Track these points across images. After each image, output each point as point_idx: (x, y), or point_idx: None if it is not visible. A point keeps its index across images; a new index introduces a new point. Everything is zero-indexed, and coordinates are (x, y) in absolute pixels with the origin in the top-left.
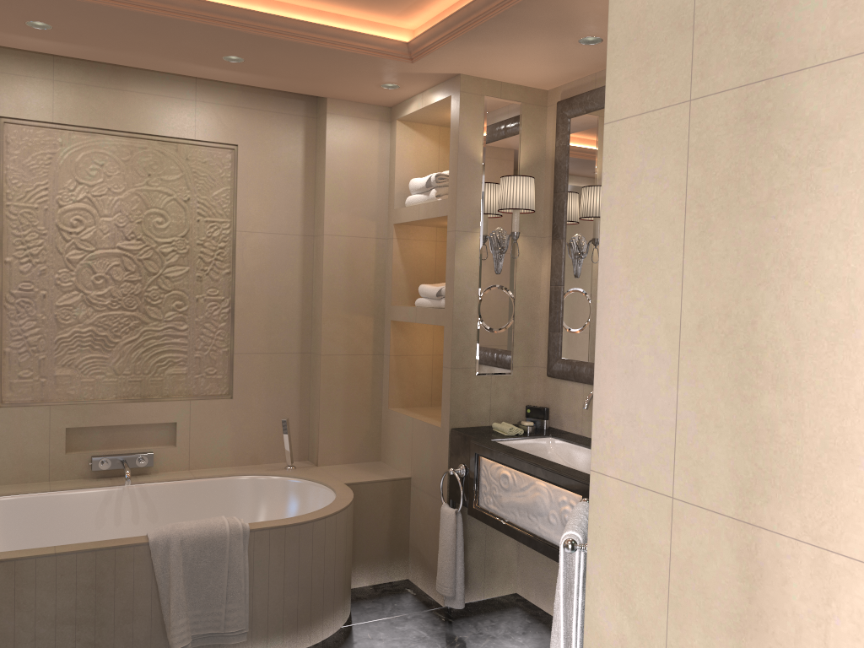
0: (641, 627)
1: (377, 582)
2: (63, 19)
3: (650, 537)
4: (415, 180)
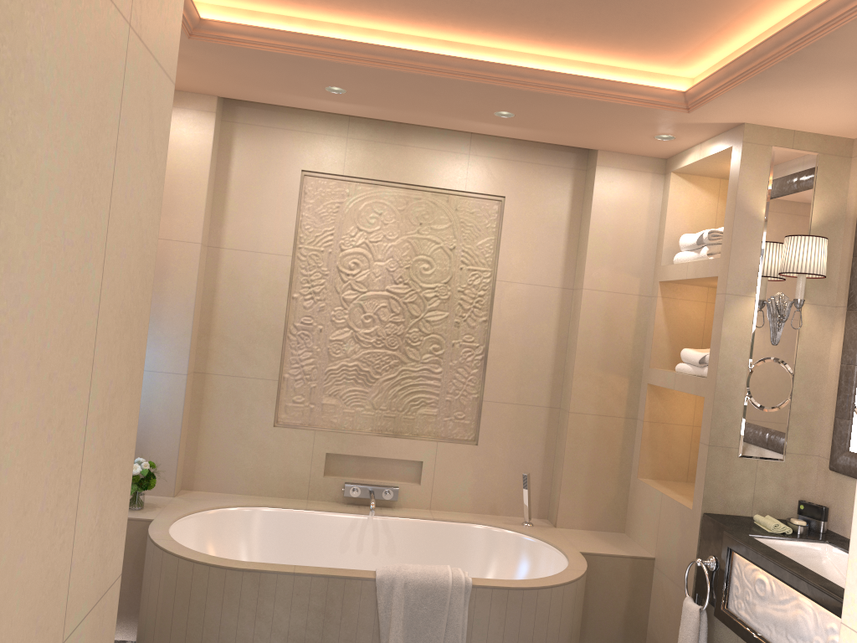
0: None
1: None
2: (354, 84)
3: None
4: (686, 236)
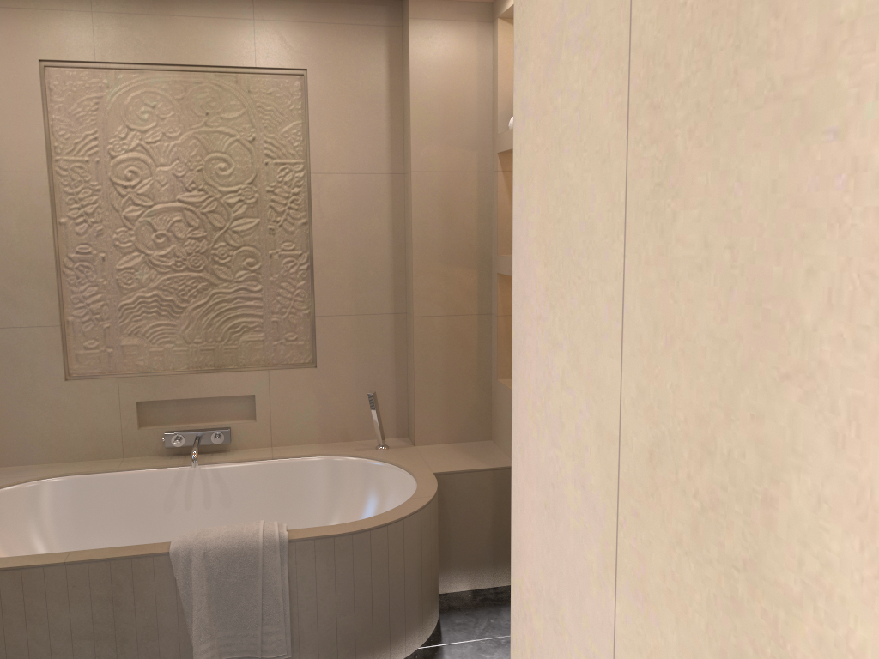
0: None
1: (479, 587)
2: None
3: None
4: None
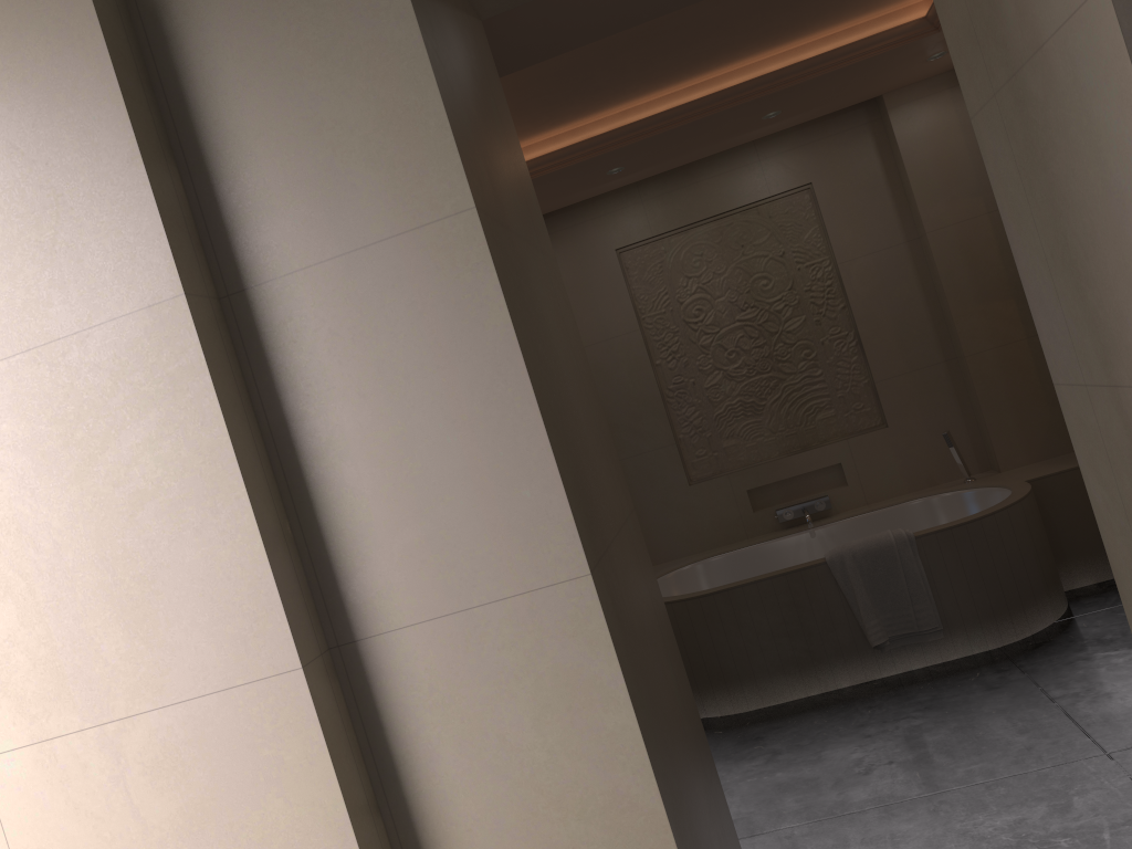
0: (1109, 490)
1: (1102, 579)
2: (629, 159)
3: (1089, 420)
4: None
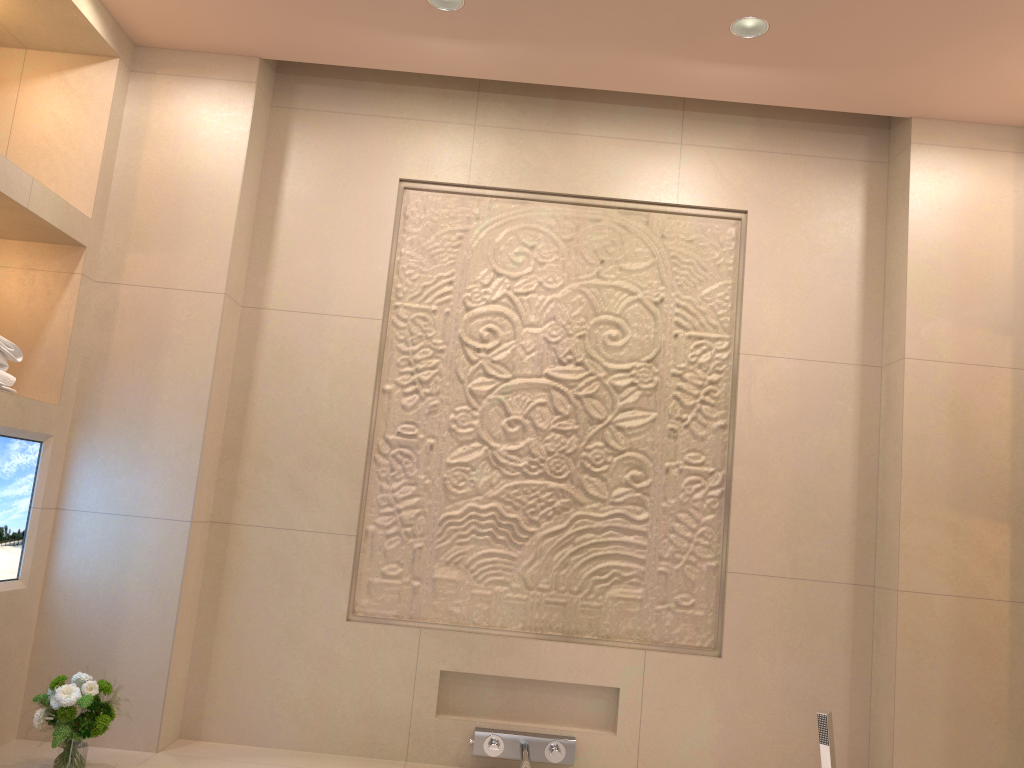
0: None
1: None
2: None
3: None
4: None
